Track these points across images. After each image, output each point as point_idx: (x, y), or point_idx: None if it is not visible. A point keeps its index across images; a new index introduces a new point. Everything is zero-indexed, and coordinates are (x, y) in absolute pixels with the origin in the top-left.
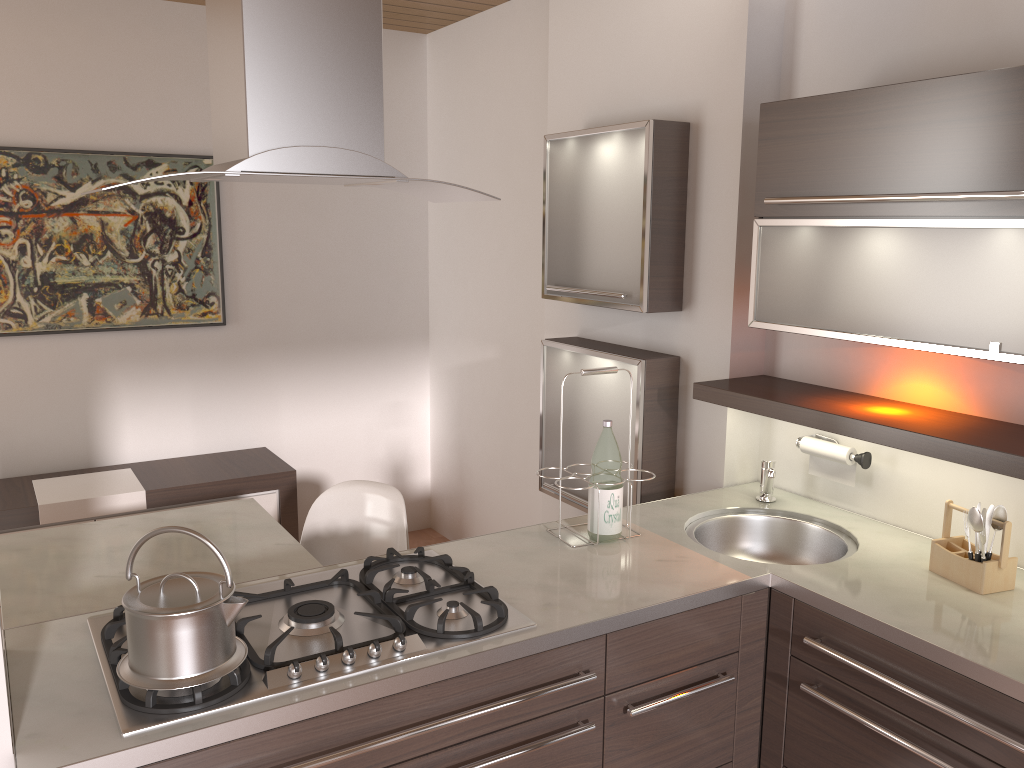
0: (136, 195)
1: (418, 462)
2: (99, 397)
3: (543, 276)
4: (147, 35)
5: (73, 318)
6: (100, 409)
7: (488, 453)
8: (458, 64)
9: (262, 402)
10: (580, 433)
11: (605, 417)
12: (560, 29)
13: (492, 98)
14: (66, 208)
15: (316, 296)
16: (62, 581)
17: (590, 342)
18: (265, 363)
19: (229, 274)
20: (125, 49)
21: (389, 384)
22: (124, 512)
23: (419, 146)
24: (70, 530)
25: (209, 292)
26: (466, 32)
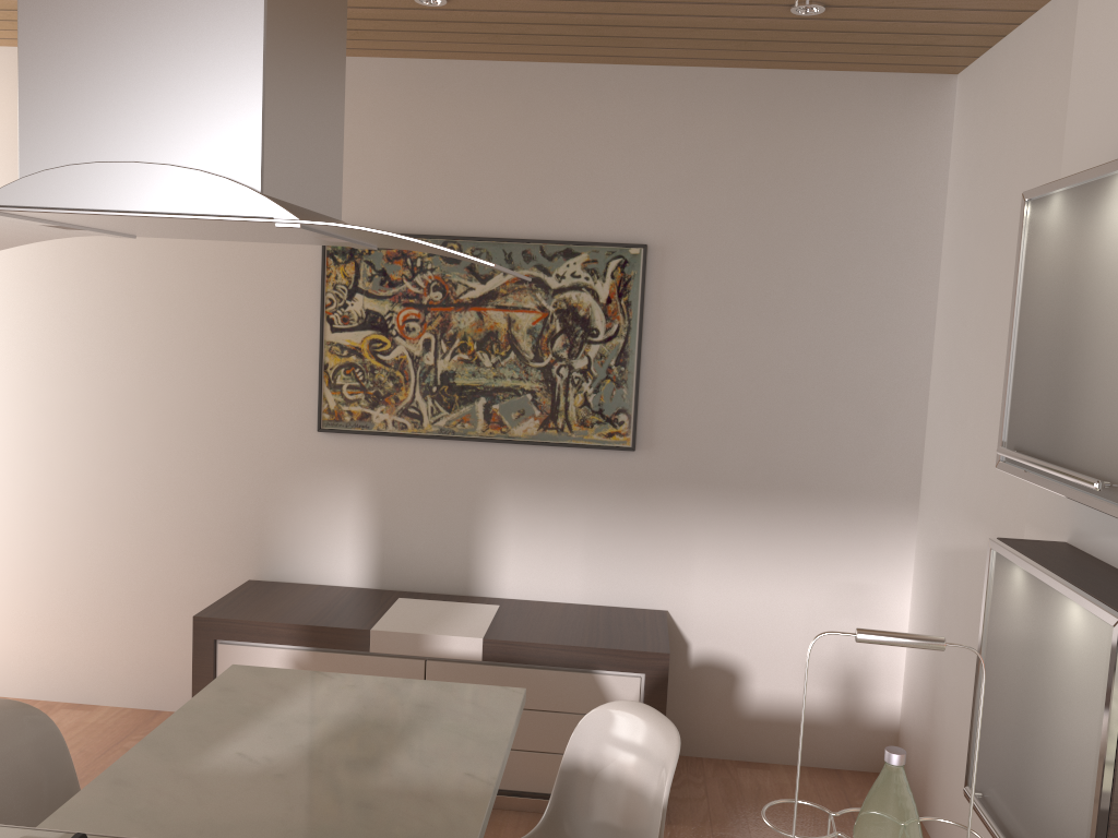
0: (548, 289)
1: (884, 675)
2: (484, 516)
3: (1000, 430)
4: (582, 105)
5: (467, 424)
6: (484, 530)
7: (963, 693)
8: (986, 108)
9: (670, 553)
10: (1023, 722)
11: (1059, 708)
12: (1091, 16)
13: (1019, 151)
14: (474, 302)
15: (756, 426)
16: (202, 748)
17: (1073, 558)
18: (679, 504)
19: (646, 388)
20: (556, 123)
21: (850, 557)
22: (458, 658)
23: (930, 230)
24: (299, 677)
25: (619, 408)
26: (999, 60)
